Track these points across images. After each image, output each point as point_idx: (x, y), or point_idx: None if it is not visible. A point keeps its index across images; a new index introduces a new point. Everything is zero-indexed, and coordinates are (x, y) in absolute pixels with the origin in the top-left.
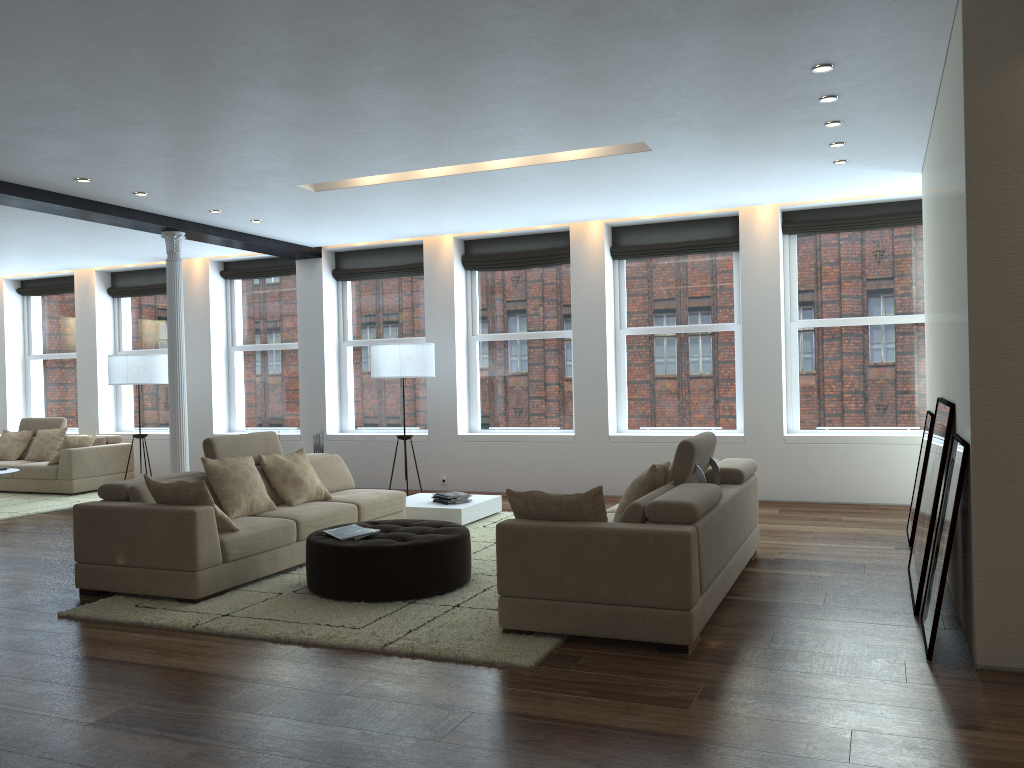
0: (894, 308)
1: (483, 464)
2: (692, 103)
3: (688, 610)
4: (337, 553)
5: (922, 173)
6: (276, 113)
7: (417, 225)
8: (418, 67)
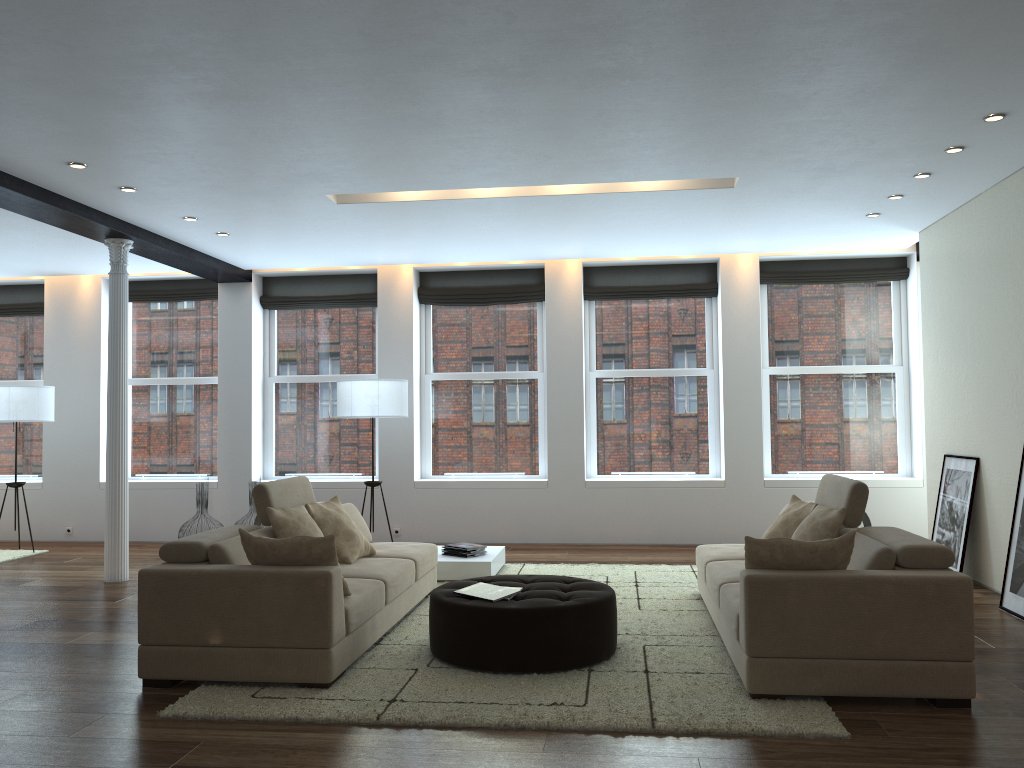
0: (858, 358)
1: (443, 513)
2: (838, 141)
3: (971, 661)
4: (502, 617)
5: (923, 232)
6: (423, 104)
7: (394, 251)
8: (646, 68)
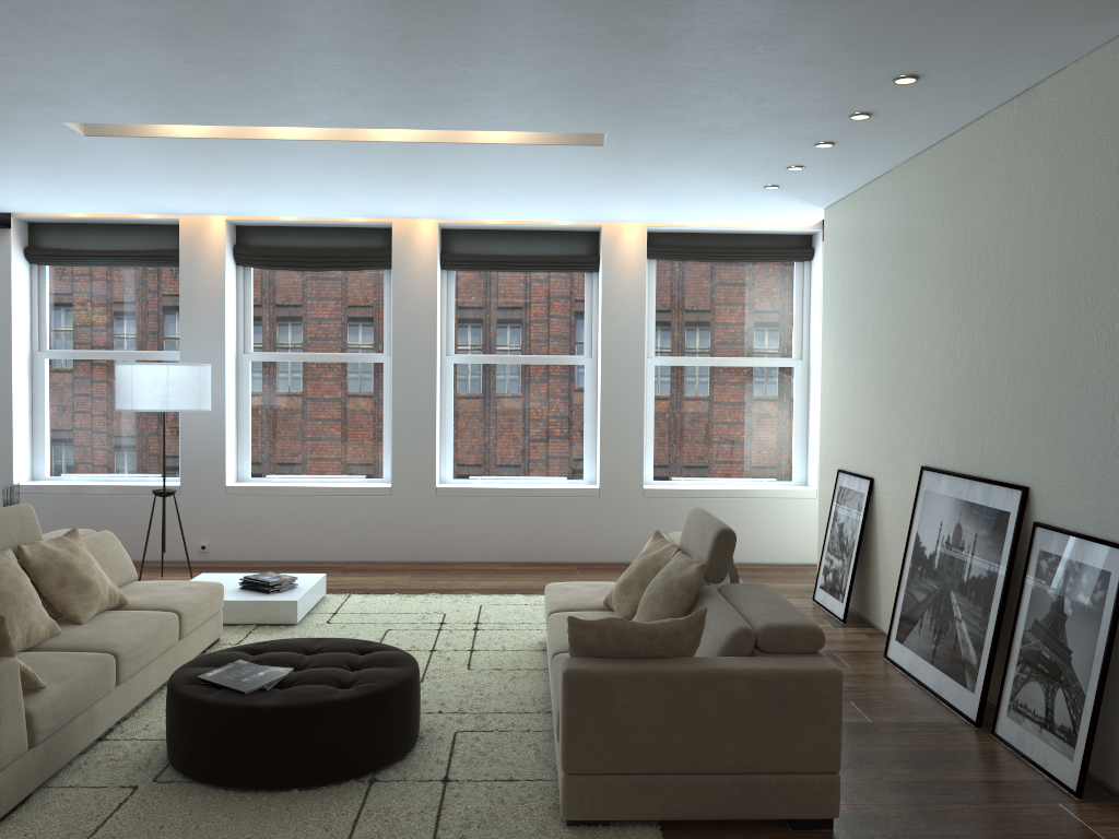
0: (754, 349)
1: (263, 525)
2: (722, 96)
3: (836, 772)
4: (252, 718)
5: (829, 209)
6: (147, 4)
7: (192, 200)
8: None
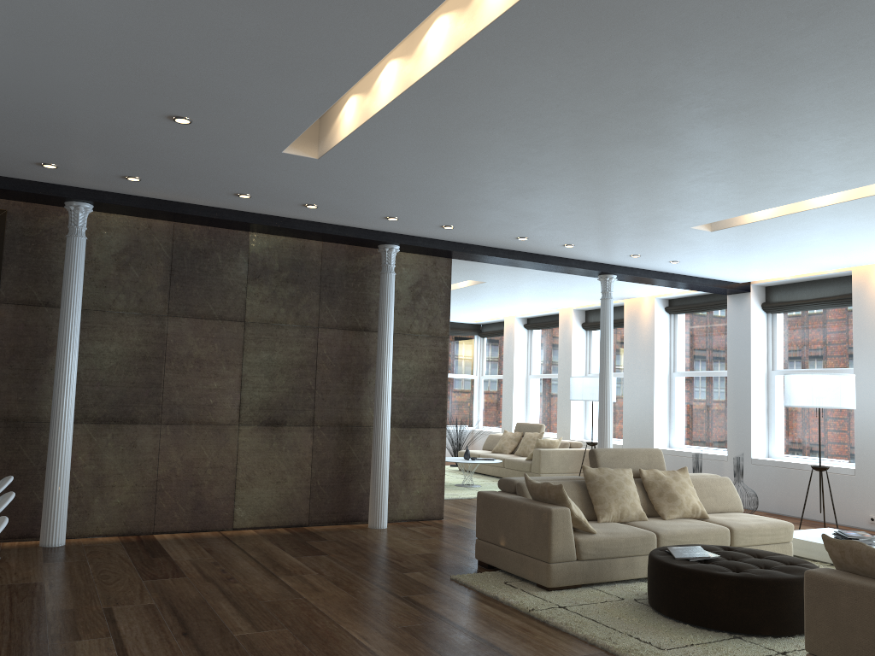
0: None
1: None
2: None
3: None
4: (666, 570)
5: None
6: (633, 165)
7: (835, 256)
8: (737, 101)
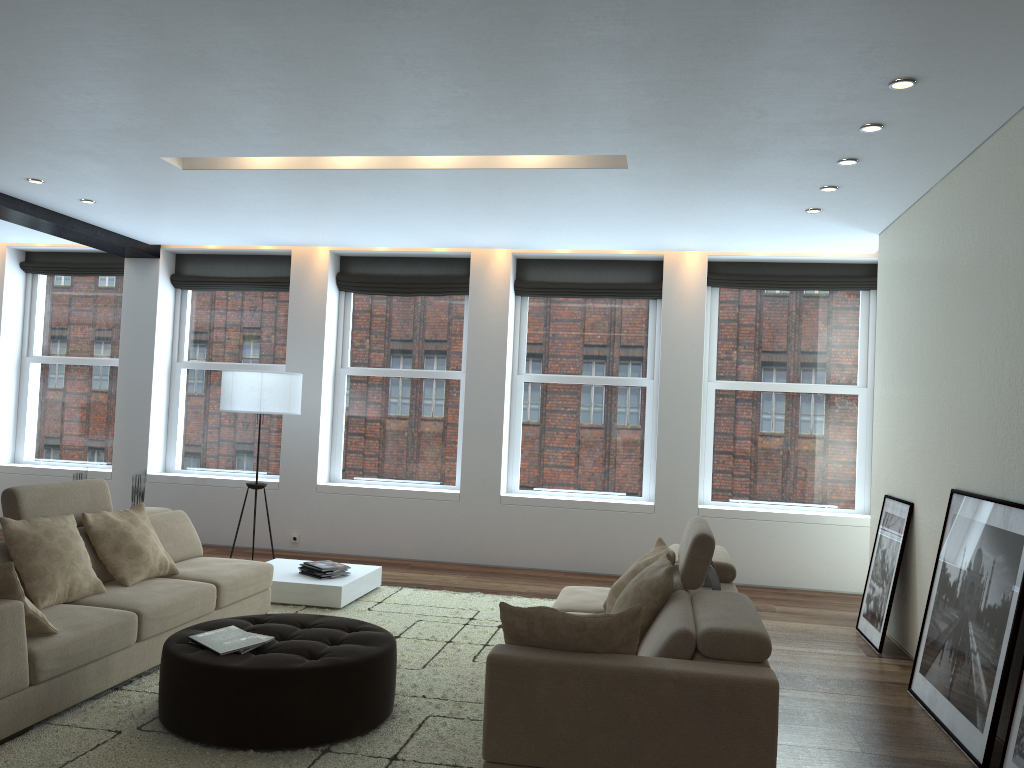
0: (817, 376)
1: (346, 521)
2: (720, 110)
3: None
4: (218, 677)
5: (882, 234)
6: (174, 38)
7: (294, 231)
8: None
